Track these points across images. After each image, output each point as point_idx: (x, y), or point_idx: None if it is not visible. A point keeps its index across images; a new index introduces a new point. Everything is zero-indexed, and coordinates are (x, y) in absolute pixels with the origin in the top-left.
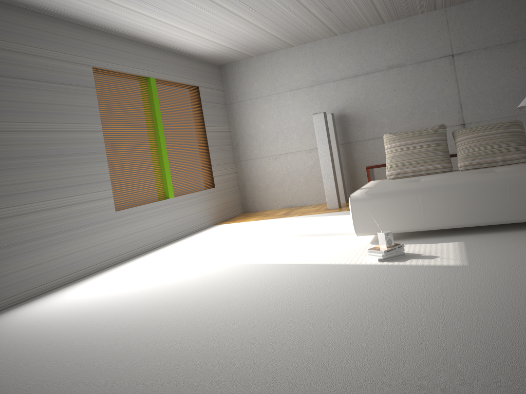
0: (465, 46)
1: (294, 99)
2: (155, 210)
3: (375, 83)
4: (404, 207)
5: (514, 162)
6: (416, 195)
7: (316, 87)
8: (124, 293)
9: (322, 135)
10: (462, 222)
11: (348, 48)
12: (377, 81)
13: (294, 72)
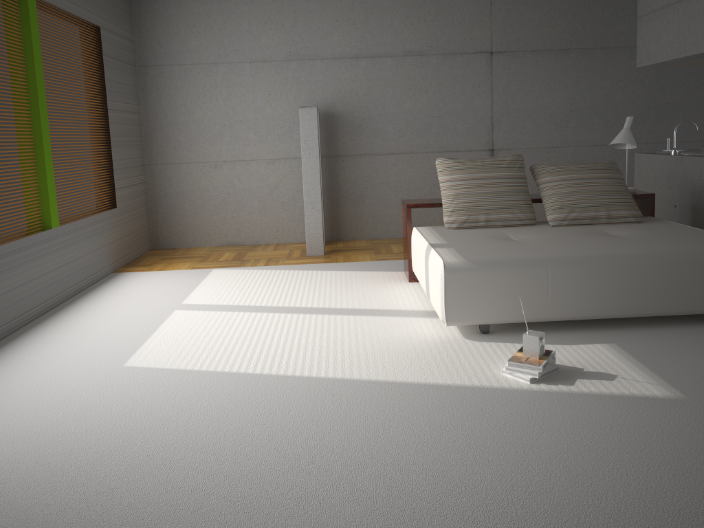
0: (509, 43)
1: (257, 76)
2: (30, 252)
3: (383, 74)
4: (526, 285)
5: (620, 221)
6: (546, 268)
7: (293, 63)
8: (50, 460)
9: (312, 142)
10: (602, 313)
11: (349, 13)
12: (387, 70)
13: (261, 33)
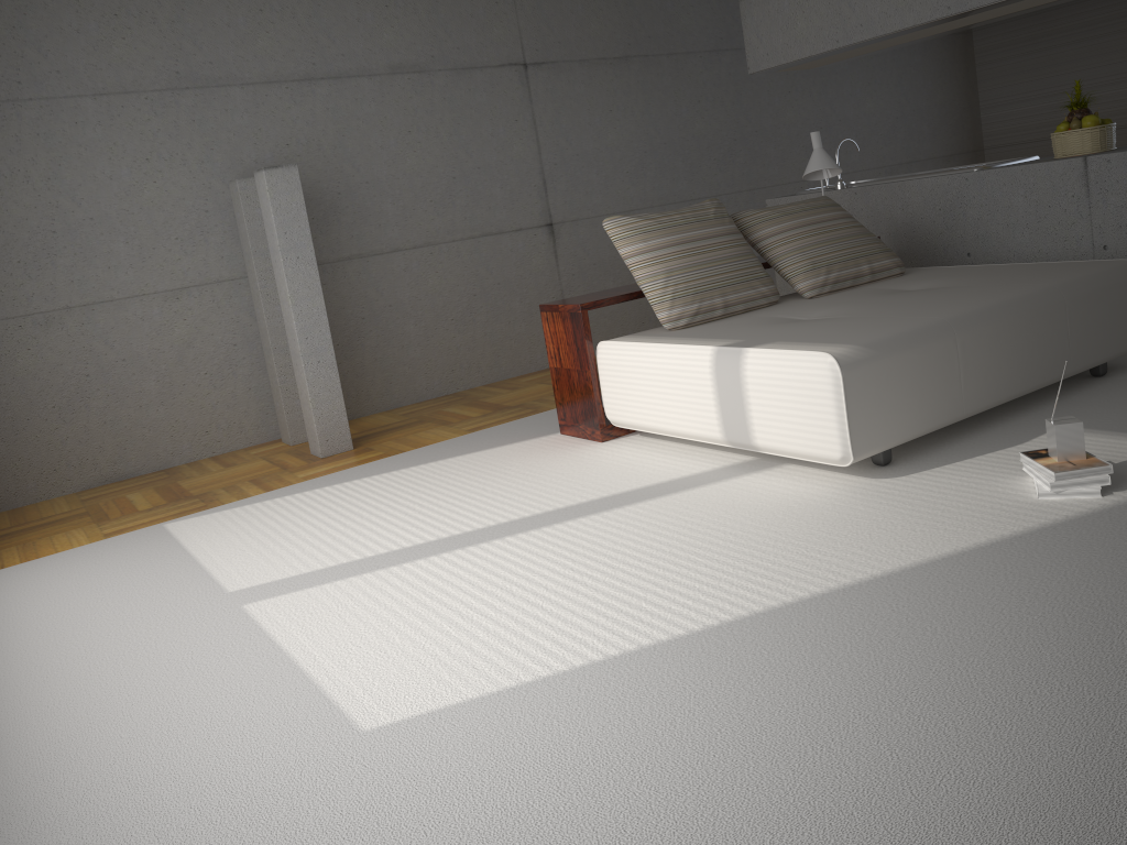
0: (547, 49)
1: (113, 124)
2: None
3: (361, 108)
4: (936, 368)
5: (884, 275)
6: (954, 336)
7: (188, 95)
8: None
9: (298, 234)
10: (1015, 390)
11: None
12: (366, 101)
13: (110, 36)
